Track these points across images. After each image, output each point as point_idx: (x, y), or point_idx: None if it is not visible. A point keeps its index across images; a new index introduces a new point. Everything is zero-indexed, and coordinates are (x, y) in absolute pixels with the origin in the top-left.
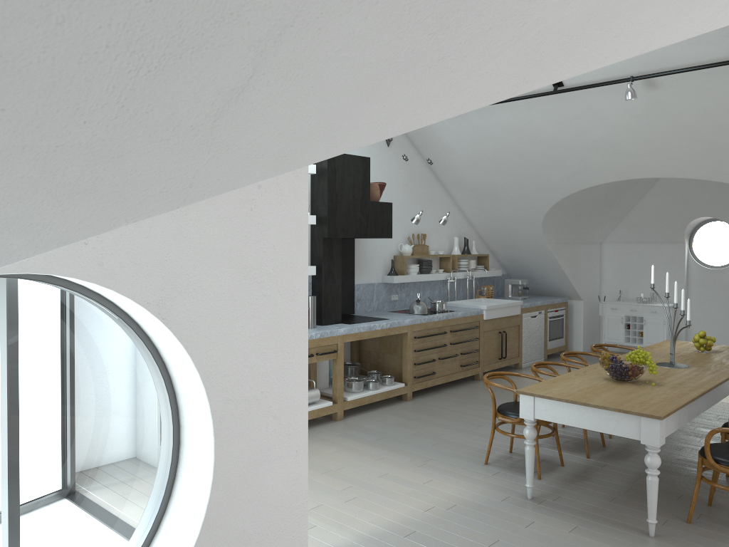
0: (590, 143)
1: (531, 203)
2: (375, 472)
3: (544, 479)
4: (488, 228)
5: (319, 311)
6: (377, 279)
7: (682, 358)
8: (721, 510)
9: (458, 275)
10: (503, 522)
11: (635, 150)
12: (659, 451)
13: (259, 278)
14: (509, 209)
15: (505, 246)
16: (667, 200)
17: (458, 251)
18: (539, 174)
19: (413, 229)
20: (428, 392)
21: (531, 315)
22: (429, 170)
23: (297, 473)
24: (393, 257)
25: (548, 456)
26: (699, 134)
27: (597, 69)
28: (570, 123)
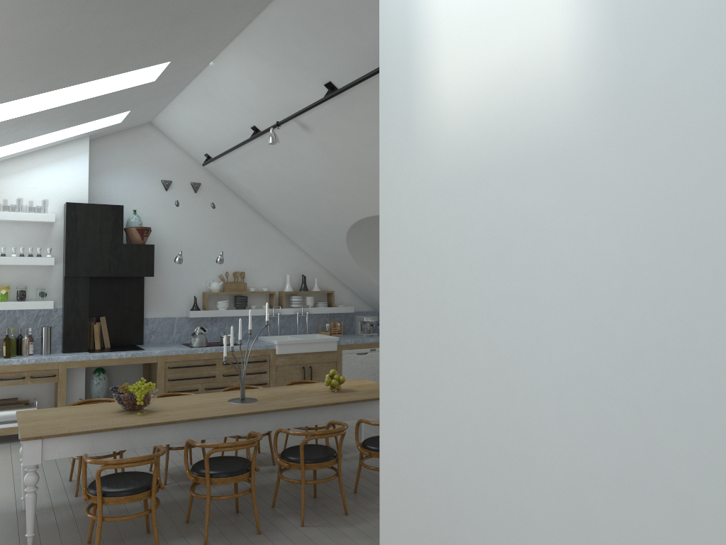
0: (318, 183)
1: (333, 241)
2: None
3: (78, 497)
4: (329, 266)
5: (62, 340)
6: (180, 314)
7: (284, 395)
8: (145, 537)
9: (285, 311)
10: None
11: (347, 189)
12: (30, 470)
13: None
14: (325, 247)
15: (352, 283)
16: None
17: (288, 287)
18: (315, 213)
19: (231, 268)
20: None
21: (357, 352)
22: (254, 212)
23: None
24: (202, 293)
25: None
26: (369, 171)
27: (266, 116)
28: (293, 165)
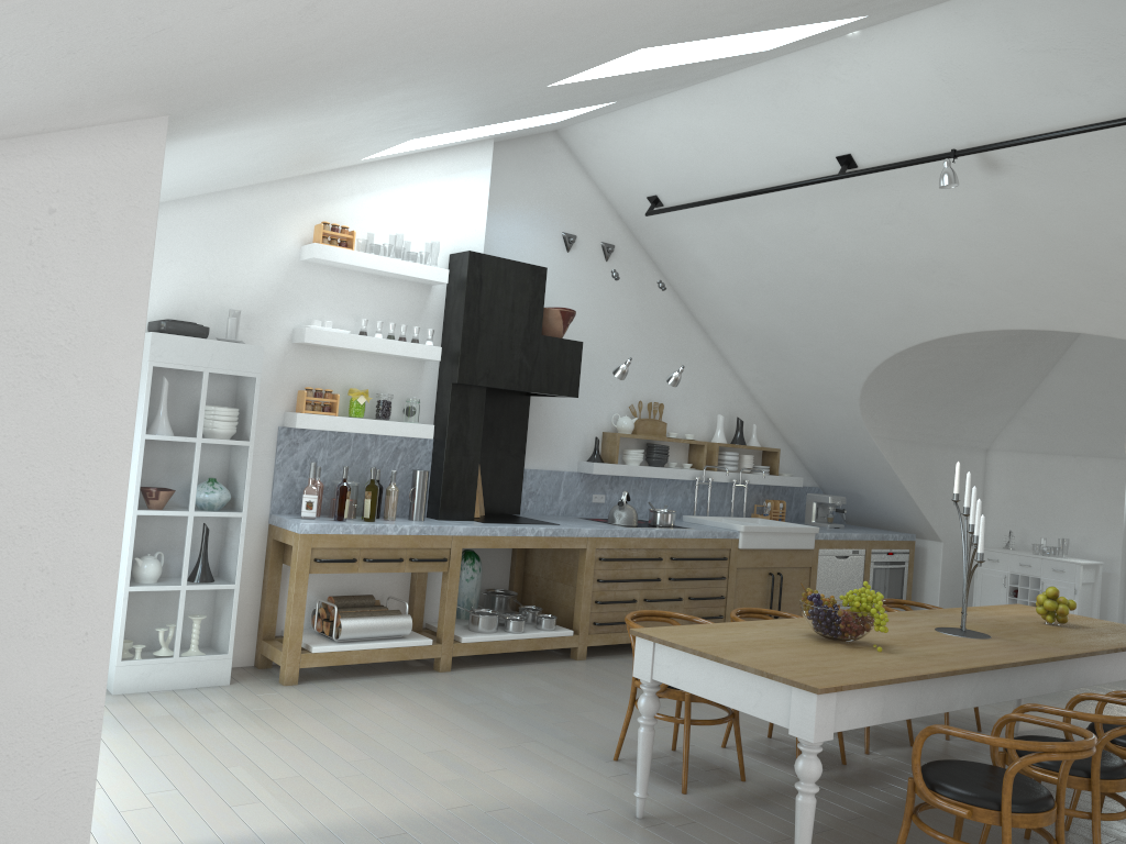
0: (913, 266)
1: (838, 366)
2: (426, 746)
3: (691, 795)
4: (779, 407)
5: (437, 497)
6: (569, 466)
7: (998, 627)
8: None
9: (716, 475)
10: (561, 843)
11: (984, 280)
12: (818, 751)
13: (36, 349)
14: (806, 374)
15: (809, 438)
16: (1089, 381)
17: (721, 437)
18: (842, 316)
19: (642, 395)
20: (621, 653)
21: (837, 553)
22: (680, 305)
23: (85, 670)
24: (601, 434)
25: (732, 764)
26: (1083, 253)
27: (904, 139)
28: (877, 231)
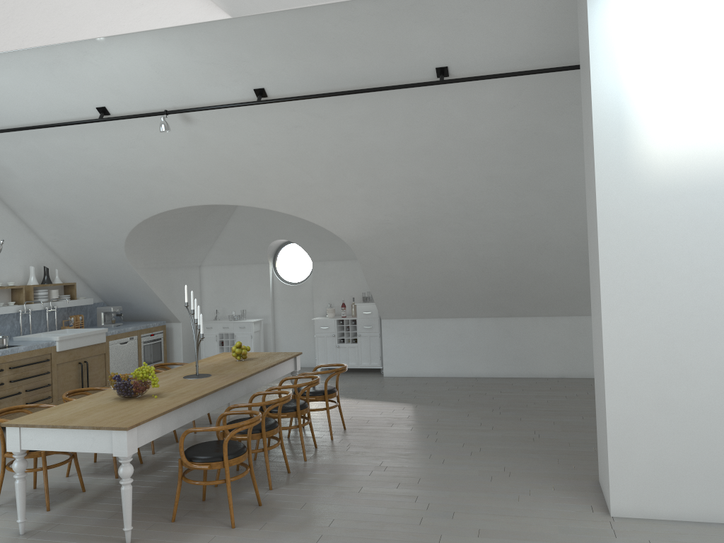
0: (149, 171)
1: (109, 229)
2: None
3: (53, 510)
4: (73, 256)
5: None
6: None
7: (215, 368)
8: (211, 502)
9: (34, 306)
10: None
11: (189, 179)
12: (130, 460)
13: None
14: (89, 235)
15: (94, 273)
16: (248, 225)
17: (34, 281)
18: (109, 200)
19: None
20: None
21: (121, 341)
22: None
23: None
24: None
25: (75, 484)
26: (237, 166)
27: (137, 101)
28: (126, 151)
